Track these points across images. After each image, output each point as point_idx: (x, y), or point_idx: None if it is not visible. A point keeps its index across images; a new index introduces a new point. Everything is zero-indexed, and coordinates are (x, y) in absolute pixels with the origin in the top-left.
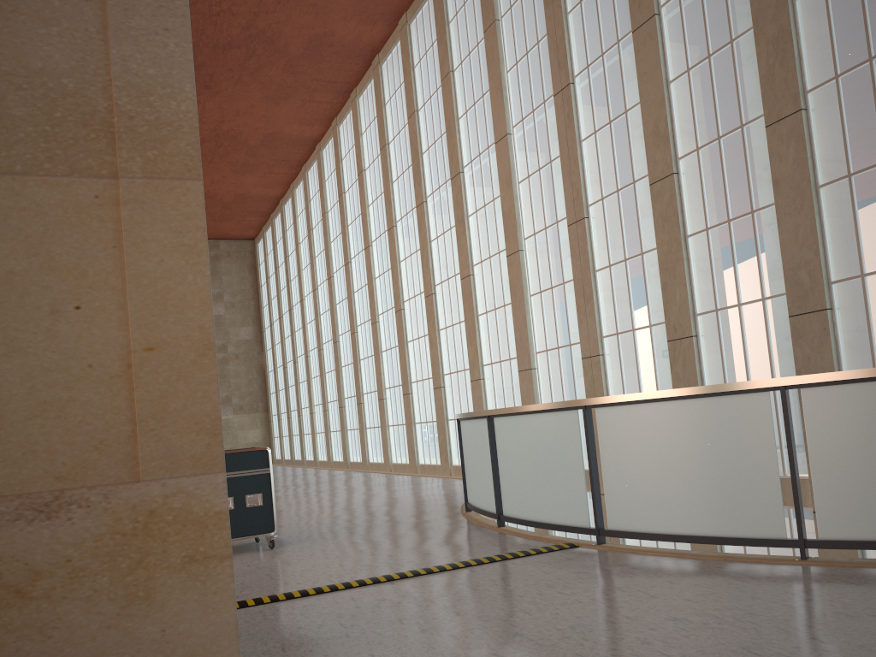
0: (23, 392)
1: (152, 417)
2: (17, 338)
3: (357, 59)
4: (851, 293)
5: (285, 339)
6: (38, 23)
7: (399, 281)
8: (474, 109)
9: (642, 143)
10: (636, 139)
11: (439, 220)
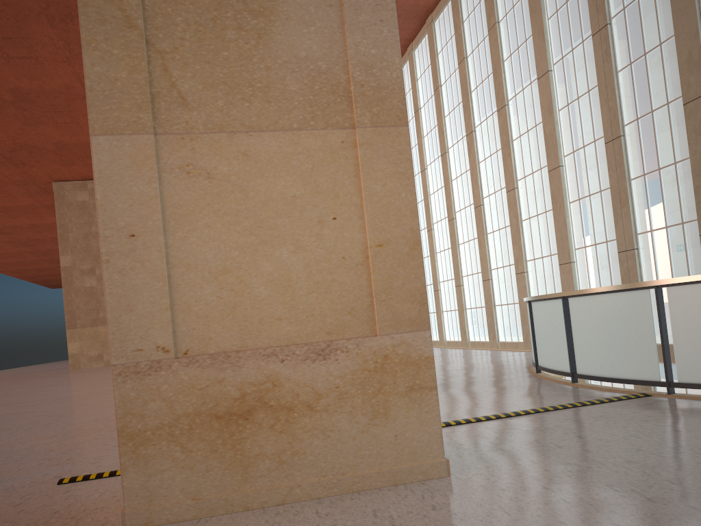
0: (305, 276)
1: (383, 292)
2: (299, 240)
3: (414, 19)
4: None
5: None
6: (302, 25)
7: (451, 196)
8: (517, 52)
9: (675, 69)
10: (669, 66)
11: (486, 145)
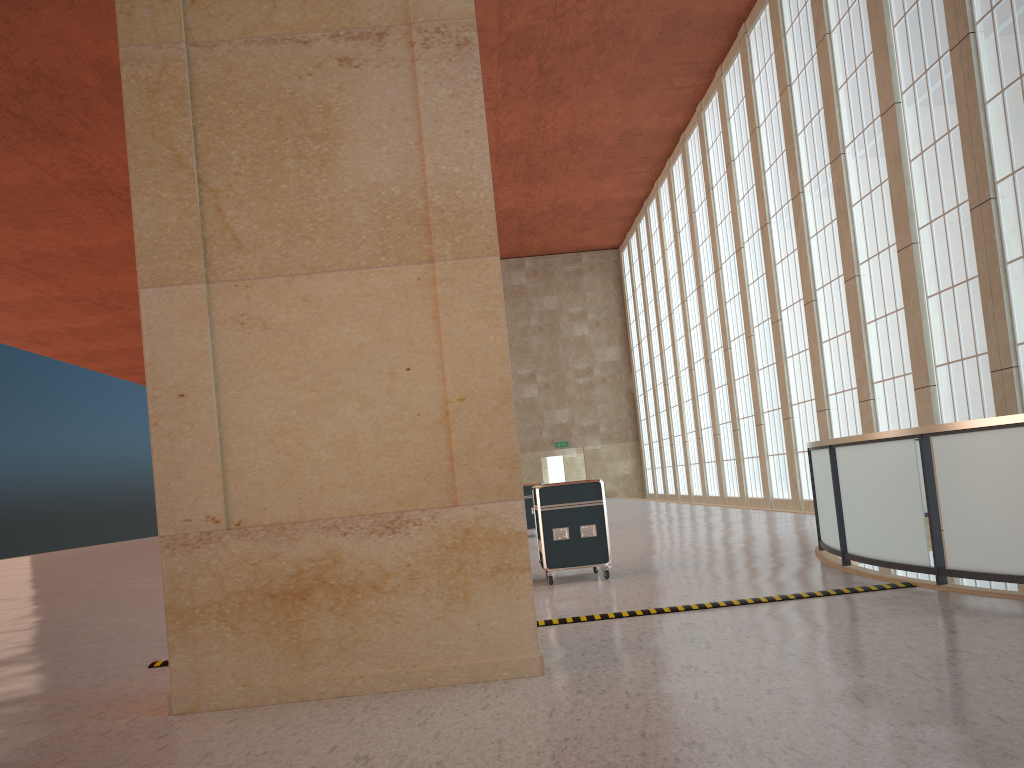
0: (372, 436)
1: (465, 455)
2: (367, 395)
3: (719, 33)
4: None
5: (654, 358)
6: (372, 146)
7: (774, 287)
8: (855, 76)
9: None
10: None
11: (818, 212)
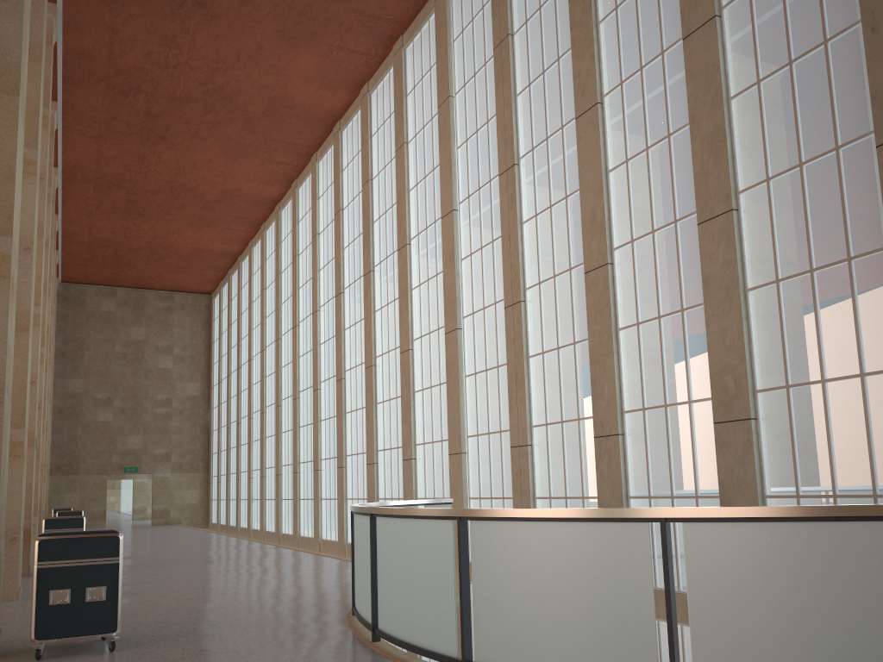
0: None
1: None
2: None
3: (318, 123)
4: (776, 404)
5: (231, 398)
6: None
7: (342, 349)
8: (424, 182)
9: (579, 230)
10: (574, 225)
11: (384, 290)
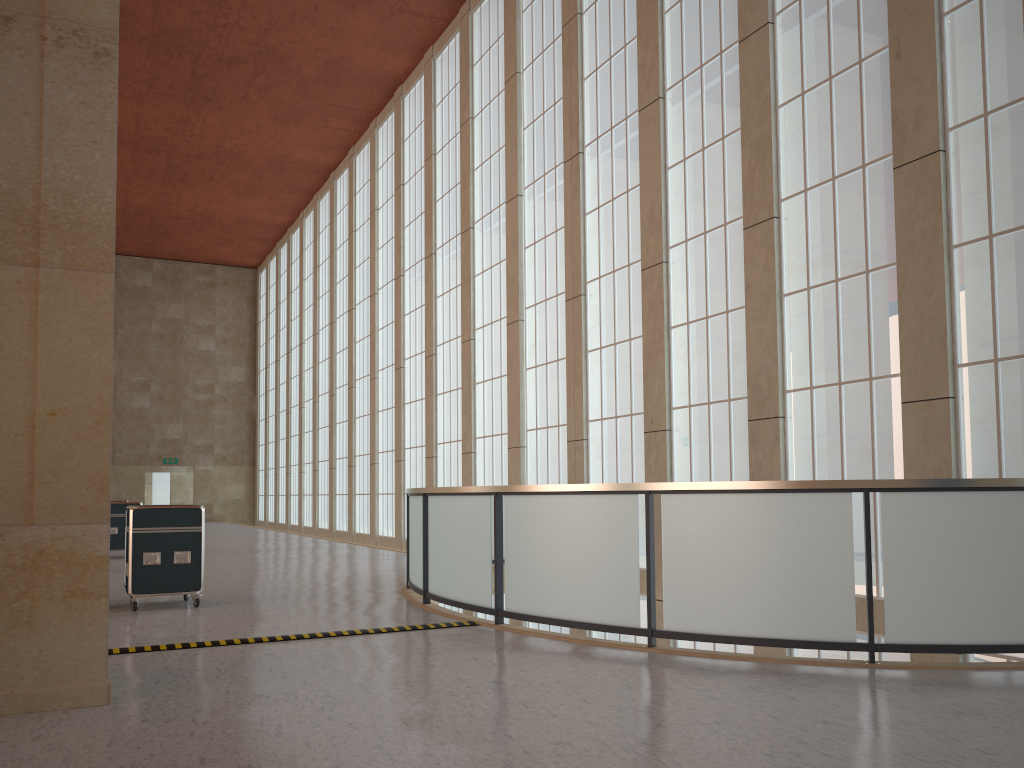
0: None
1: (49, 472)
2: None
3: (378, 88)
4: (801, 404)
5: (280, 385)
6: None
7: (401, 336)
8: (489, 162)
9: (639, 226)
10: (634, 220)
11: (446, 275)
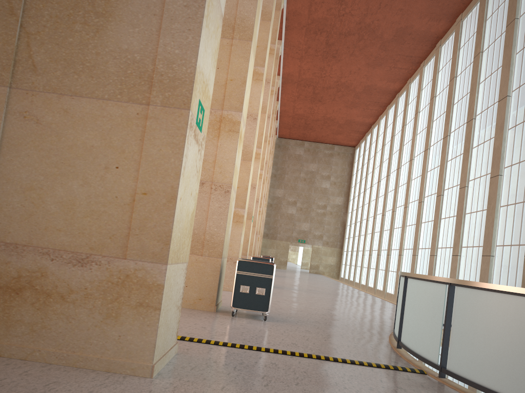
0: (85, 204)
1: (138, 228)
2: (88, 178)
3: (426, 42)
4: None
5: (358, 208)
6: (130, 26)
7: (424, 183)
8: (490, 77)
9: None
10: None
11: (454, 148)
